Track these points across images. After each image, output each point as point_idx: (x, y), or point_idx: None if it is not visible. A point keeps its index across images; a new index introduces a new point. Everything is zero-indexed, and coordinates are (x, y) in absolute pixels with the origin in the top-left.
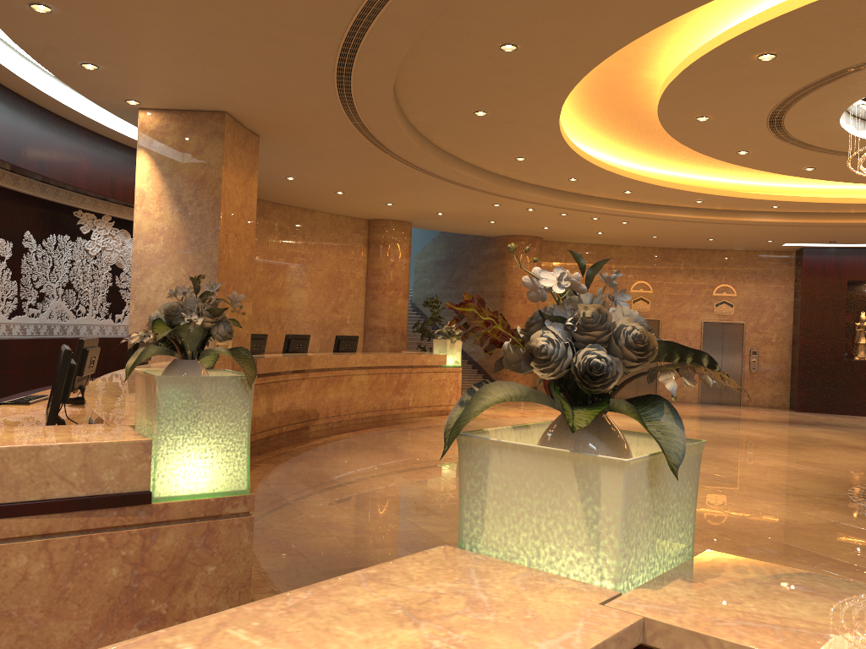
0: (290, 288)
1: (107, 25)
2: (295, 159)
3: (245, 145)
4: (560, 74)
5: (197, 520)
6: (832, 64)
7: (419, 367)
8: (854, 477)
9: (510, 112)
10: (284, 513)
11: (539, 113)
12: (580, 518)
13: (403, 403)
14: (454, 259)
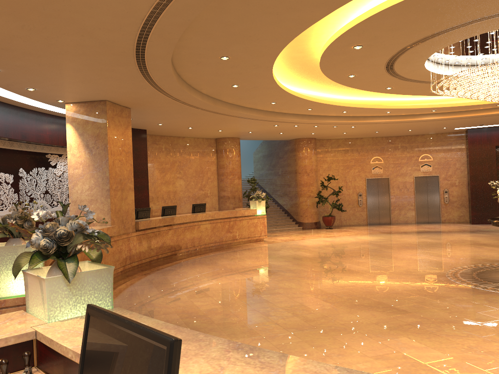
0: (174, 180)
1: (28, 73)
2: (156, 116)
3: (121, 114)
4: (260, 65)
5: (20, 306)
6: (396, 46)
7: (241, 217)
8: (462, 262)
9: (250, 84)
10: (131, 300)
11: (265, 82)
12: (41, 298)
13: (233, 237)
14: (271, 154)
